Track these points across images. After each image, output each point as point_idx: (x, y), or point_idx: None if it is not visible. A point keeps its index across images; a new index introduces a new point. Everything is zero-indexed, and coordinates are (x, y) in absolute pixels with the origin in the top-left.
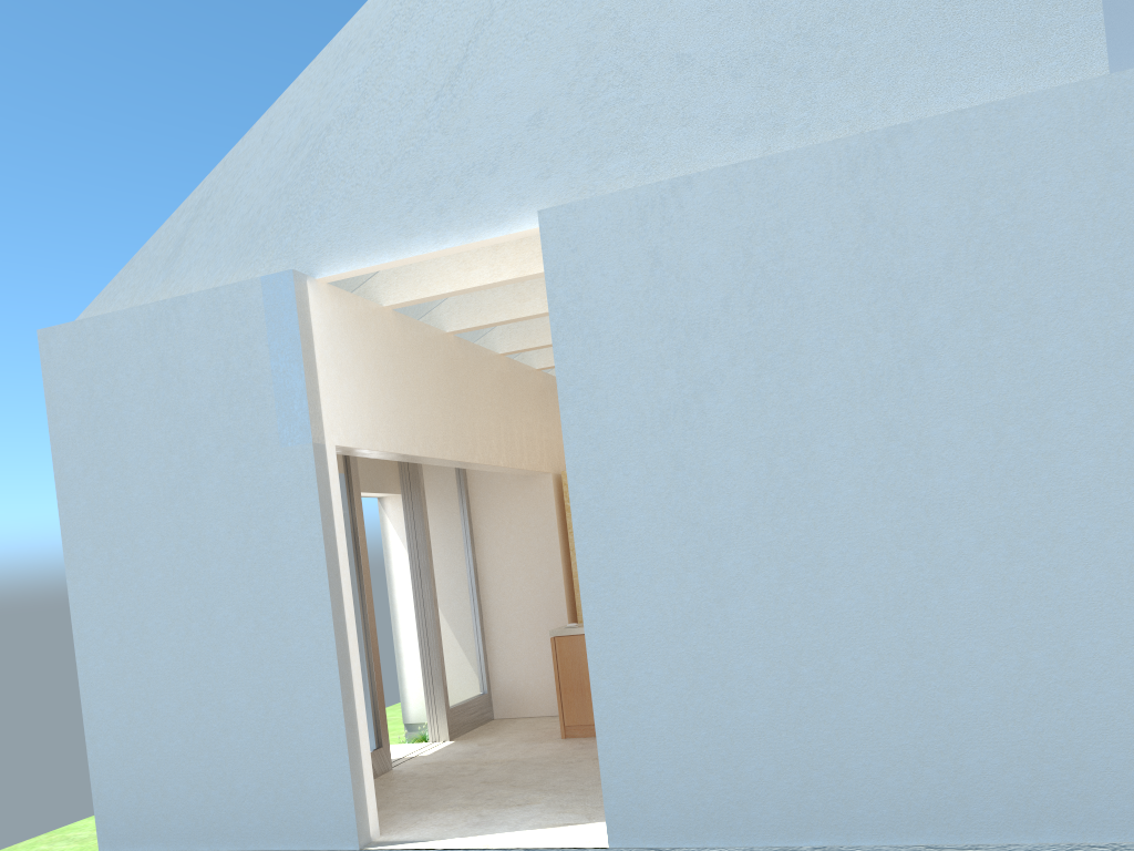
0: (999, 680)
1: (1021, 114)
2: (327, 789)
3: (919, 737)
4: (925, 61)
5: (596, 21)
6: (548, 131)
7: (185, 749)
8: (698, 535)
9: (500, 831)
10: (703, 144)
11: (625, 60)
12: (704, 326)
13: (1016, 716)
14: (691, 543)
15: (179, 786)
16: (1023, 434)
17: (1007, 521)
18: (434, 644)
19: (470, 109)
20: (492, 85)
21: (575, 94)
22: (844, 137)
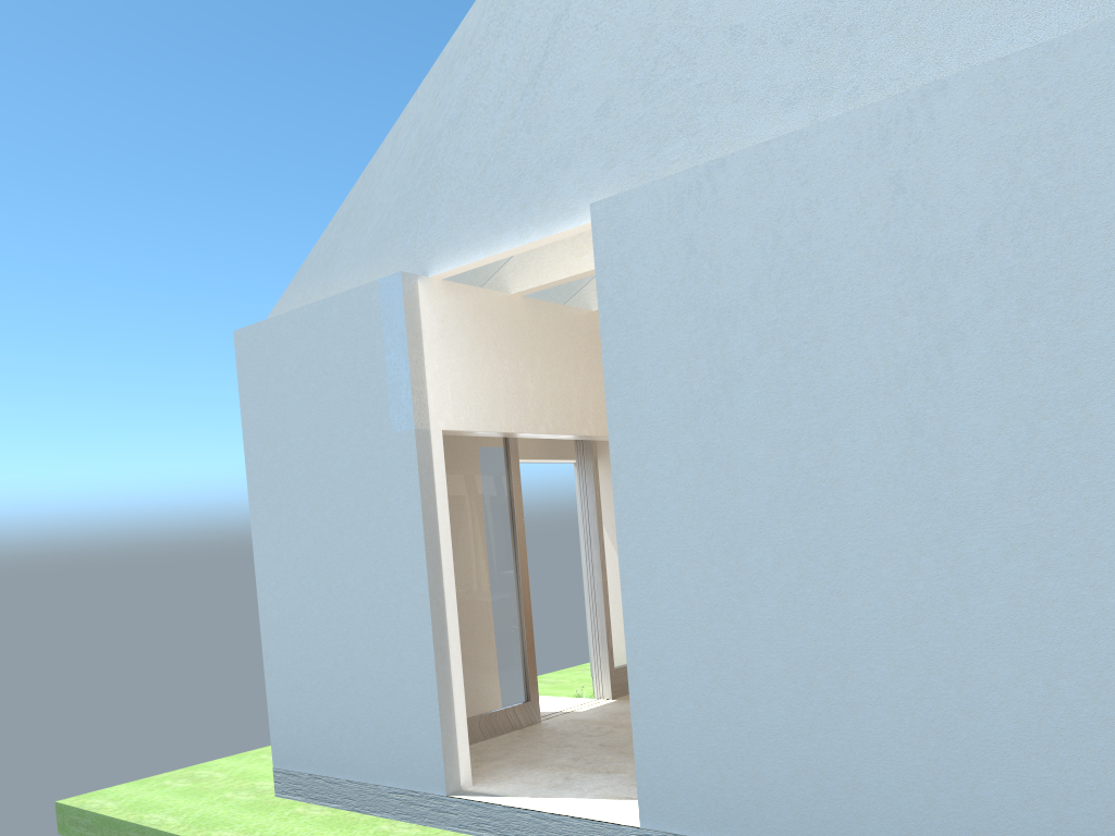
0: (1022, 708)
1: (1072, 54)
2: (423, 739)
3: (934, 759)
4: None
5: (657, 2)
6: (613, 120)
7: (327, 691)
8: (723, 529)
9: (567, 796)
10: (753, 119)
11: (682, 39)
12: (734, 314)
13: (1039, 750)
14: (717, 537)
15: (324, 721)
16: (1061, 431)
17: (1038, 530)
18: (601, 606)
19: (548, 105)
20: (567, 80)
21: (637, 80)
22: (875, 102)
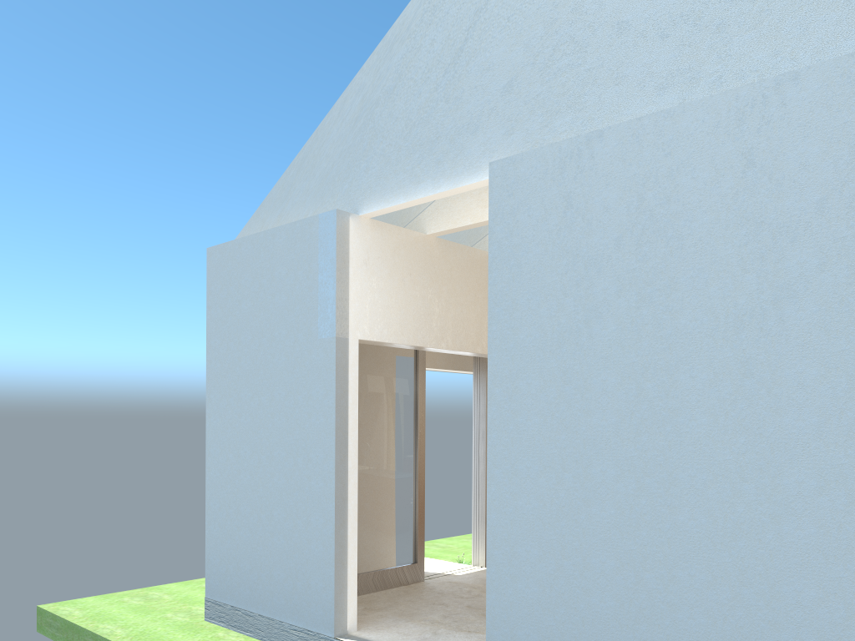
0: (823, 626)
1: None
2: (320, 589)
3: None
4: (838, 5)
5: (559, 0)
6: (515, 95)
7: (251, 541)
8: (575, 442)
9: None
10: (630, 100)
11: (577, 31)
12: (599, 261)
13: None
14: (570, 448)
15: (246, 565)
16: None
17: (850, 469)
18: (482, 491)
19: (464, 81)
20: (481, 61)
21: (537, 64)
22: (735, 88)
